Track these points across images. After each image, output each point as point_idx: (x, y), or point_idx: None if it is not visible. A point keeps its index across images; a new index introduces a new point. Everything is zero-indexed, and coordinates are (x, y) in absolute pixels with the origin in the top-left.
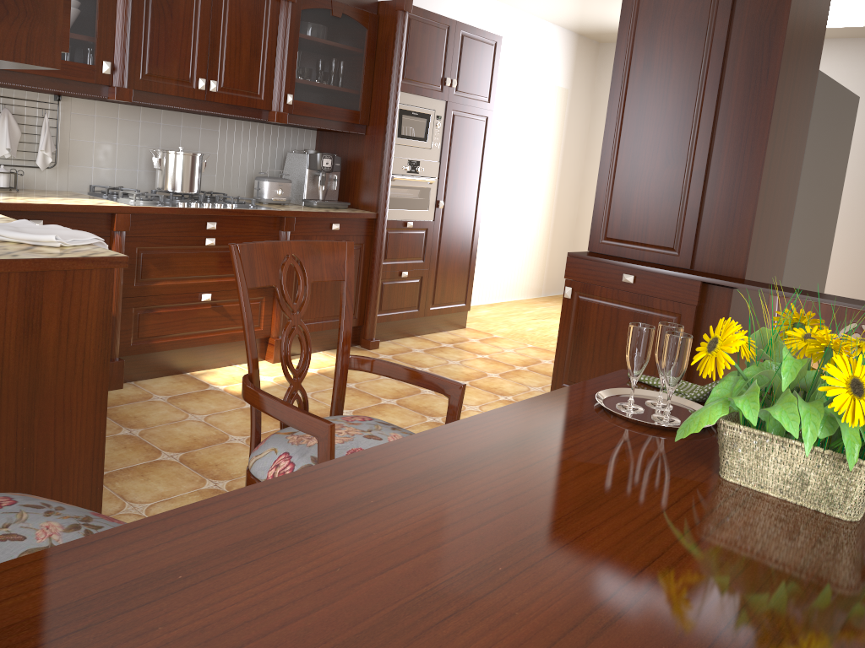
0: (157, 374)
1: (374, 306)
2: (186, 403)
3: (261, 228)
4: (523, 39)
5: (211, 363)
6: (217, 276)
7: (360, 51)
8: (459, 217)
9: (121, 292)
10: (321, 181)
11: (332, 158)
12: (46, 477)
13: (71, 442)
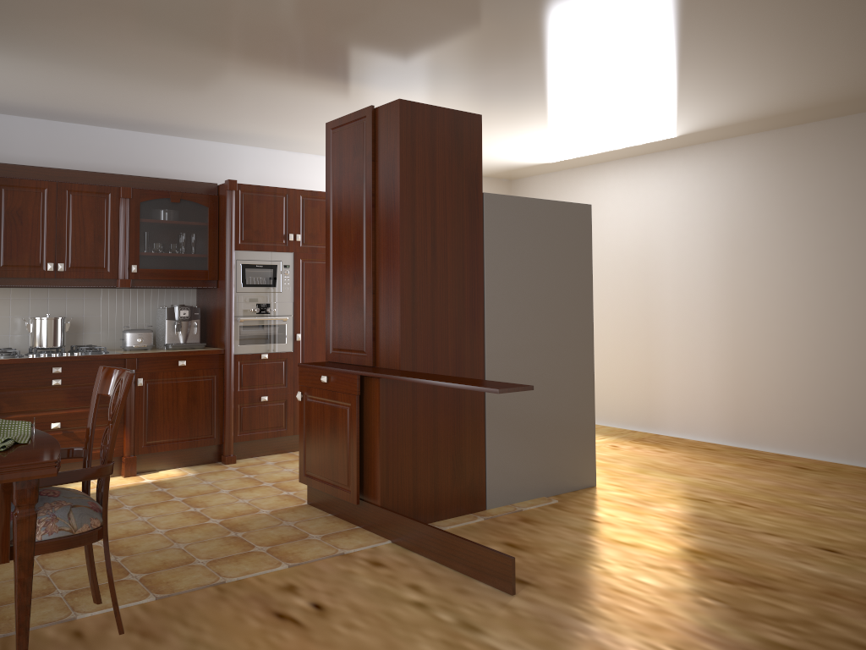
0: None
1: (228, 427)
2: None
3: None
4: None
5: None
6: (67, 408)
7: (203, 225)
8: (322, 346)
9: None
10: (176, 328)
11: (189, 309)
12: None
13: None
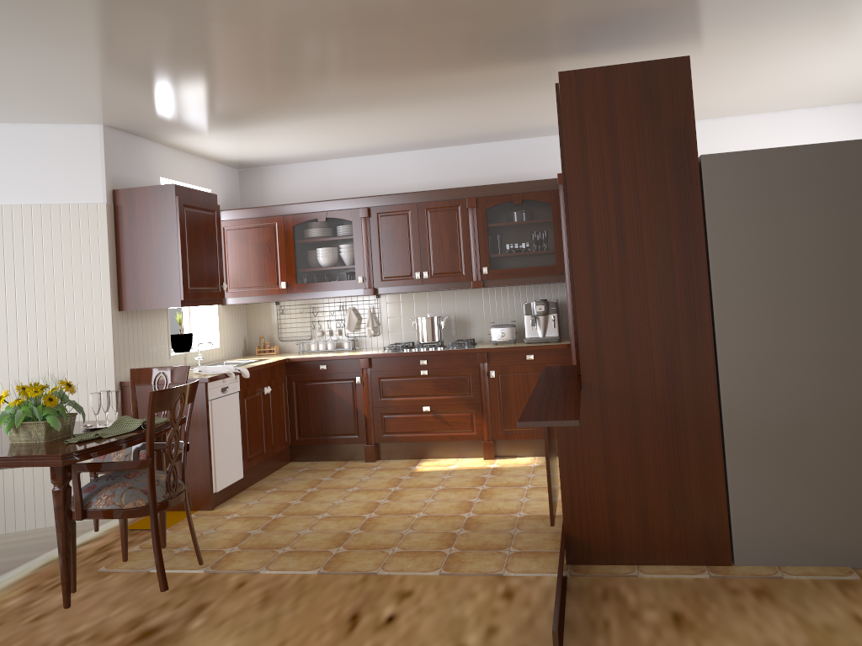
0: (403, 457)
1: None
2: (380, 471)
3: (463, 361)
4: (849, 132)
5: (440, 454)
6: (434, 395)
7: (546, 221)
8: None
9: (369, 404)
10: (531, 323)
11: (545, 304)
12: (187, 469)
13: (195, 456)
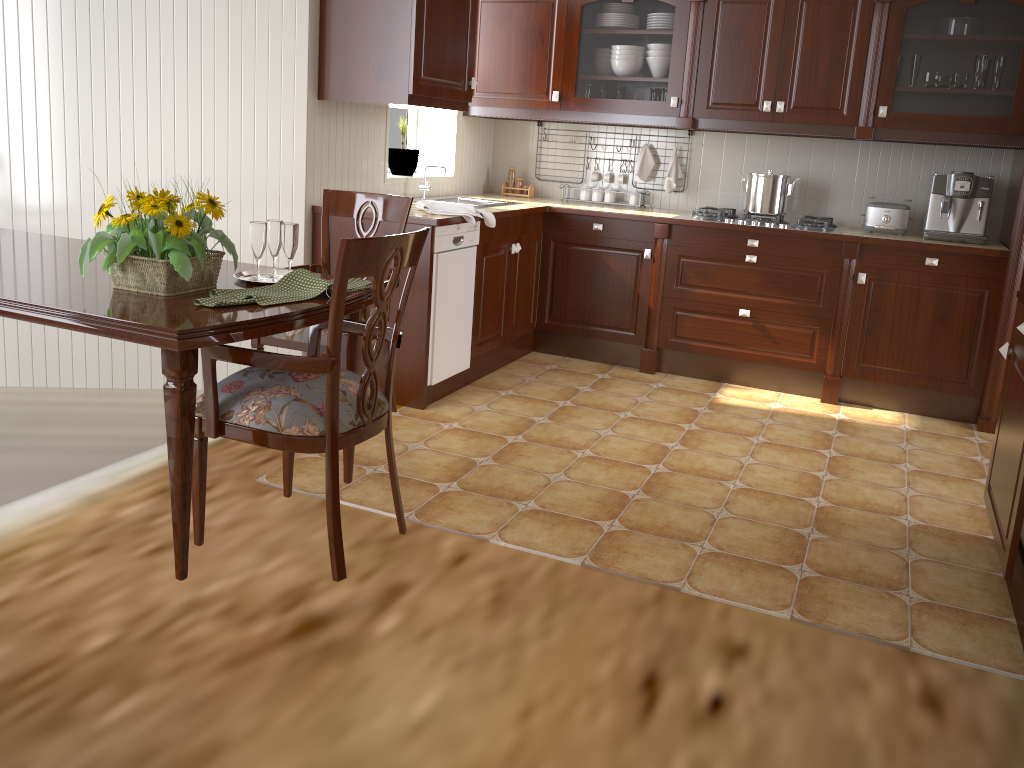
0: (695, 374)
1: (992, 375)
2: (662, 392)
3: (816, 252)
4: None
5: (753, 381)
6: (760, 295)
7: (1012, 39)
8: None
9: (658, 291)
10: (941, 208)
11: (972, 180)
12: None
13: (407, 330)
